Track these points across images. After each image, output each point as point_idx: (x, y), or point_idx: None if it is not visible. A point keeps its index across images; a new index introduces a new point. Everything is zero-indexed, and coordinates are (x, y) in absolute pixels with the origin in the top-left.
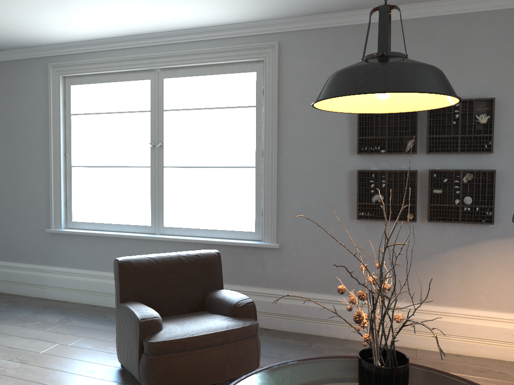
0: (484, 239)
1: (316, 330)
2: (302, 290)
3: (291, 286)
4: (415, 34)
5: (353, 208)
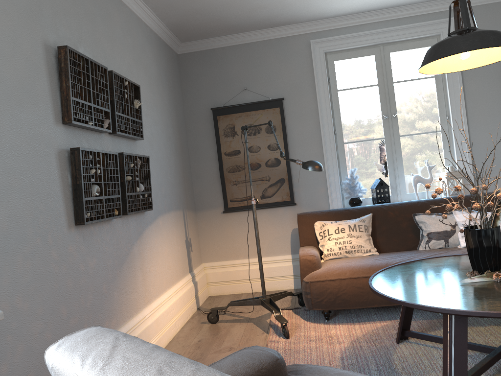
0: (145, 227)
1: None
2: None
3: None
4: None
5: (69, 209)
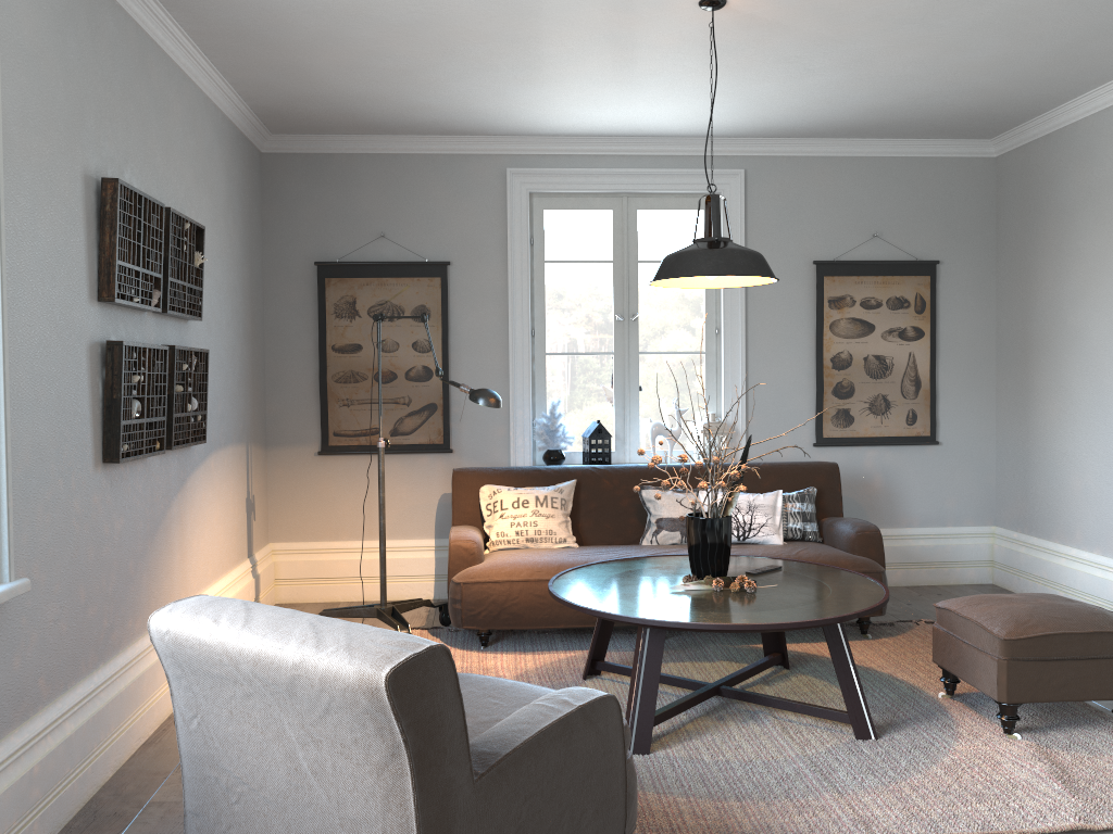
0: (190, 472)
1: (83, 792)
2: (45, 703)
3: (27, 706)
4: (137, 57)
5: (97, 438)
